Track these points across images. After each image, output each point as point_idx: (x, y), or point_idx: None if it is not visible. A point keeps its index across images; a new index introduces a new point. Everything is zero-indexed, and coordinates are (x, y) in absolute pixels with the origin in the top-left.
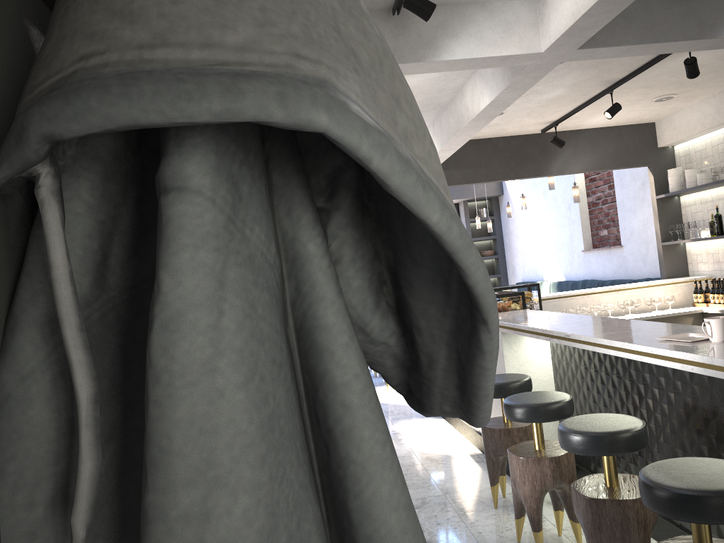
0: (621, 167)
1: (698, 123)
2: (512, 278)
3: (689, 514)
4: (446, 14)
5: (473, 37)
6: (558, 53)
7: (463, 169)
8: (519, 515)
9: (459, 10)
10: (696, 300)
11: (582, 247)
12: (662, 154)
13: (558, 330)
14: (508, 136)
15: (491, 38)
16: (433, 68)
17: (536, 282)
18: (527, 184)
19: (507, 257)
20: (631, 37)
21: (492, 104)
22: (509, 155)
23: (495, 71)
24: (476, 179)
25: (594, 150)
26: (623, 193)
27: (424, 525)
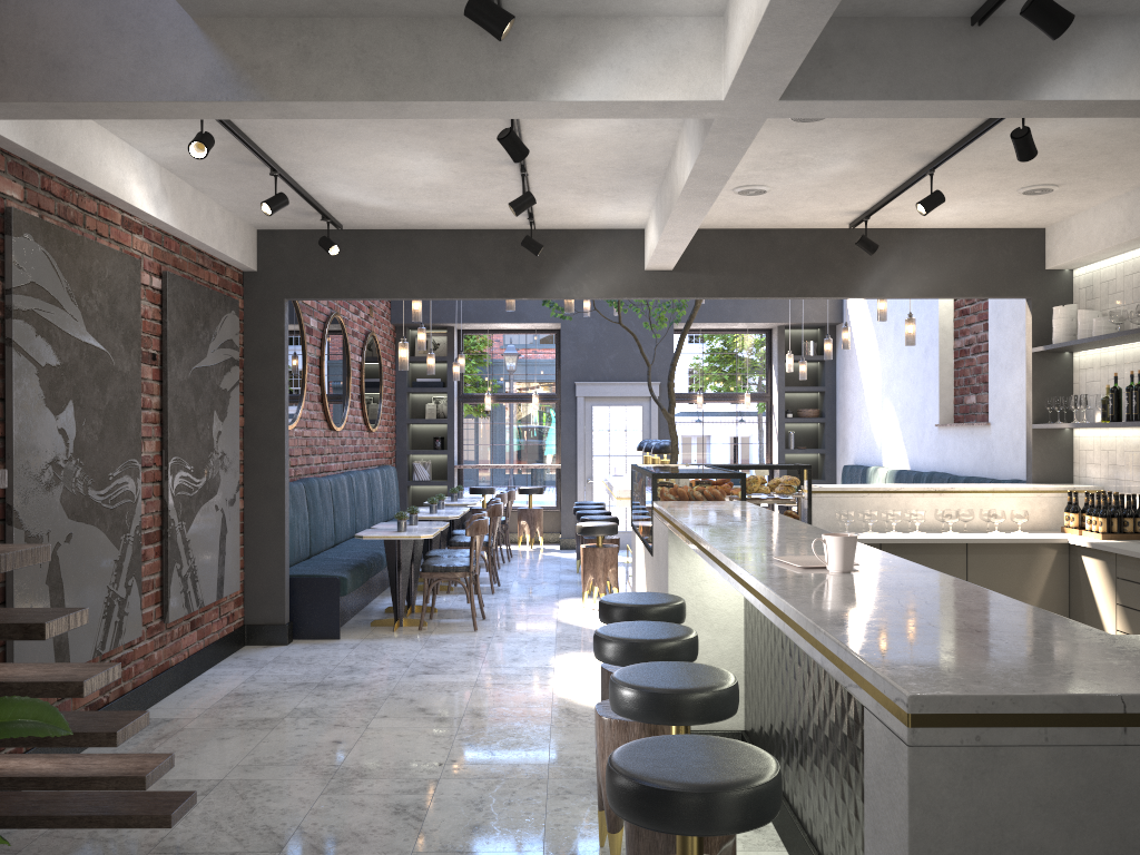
0: (978, 295)
1: (1102, 236)
2: (841, 457)
3: (635, 812)
4: (577, 31)
5: (615, 68)
6: (752, 104)
7: (718, 274)
8: (602, 805)
9: (599, 26)
10: (1066, 523)
11: (937, 418)
12: (1051, 281)
13: (700, 532)
14: (796, 229)
15: (643, 73)
16: (555, 111)
17: (870, 467)
18: (875, 310)
19: (838, 423)
20: (871, 87)
21: (697, 176)
22: (795, 259)
23: (695, 124)
24: (738, 292)
25: (937, 264)
26: (999, 338)
27: (488, 803)
